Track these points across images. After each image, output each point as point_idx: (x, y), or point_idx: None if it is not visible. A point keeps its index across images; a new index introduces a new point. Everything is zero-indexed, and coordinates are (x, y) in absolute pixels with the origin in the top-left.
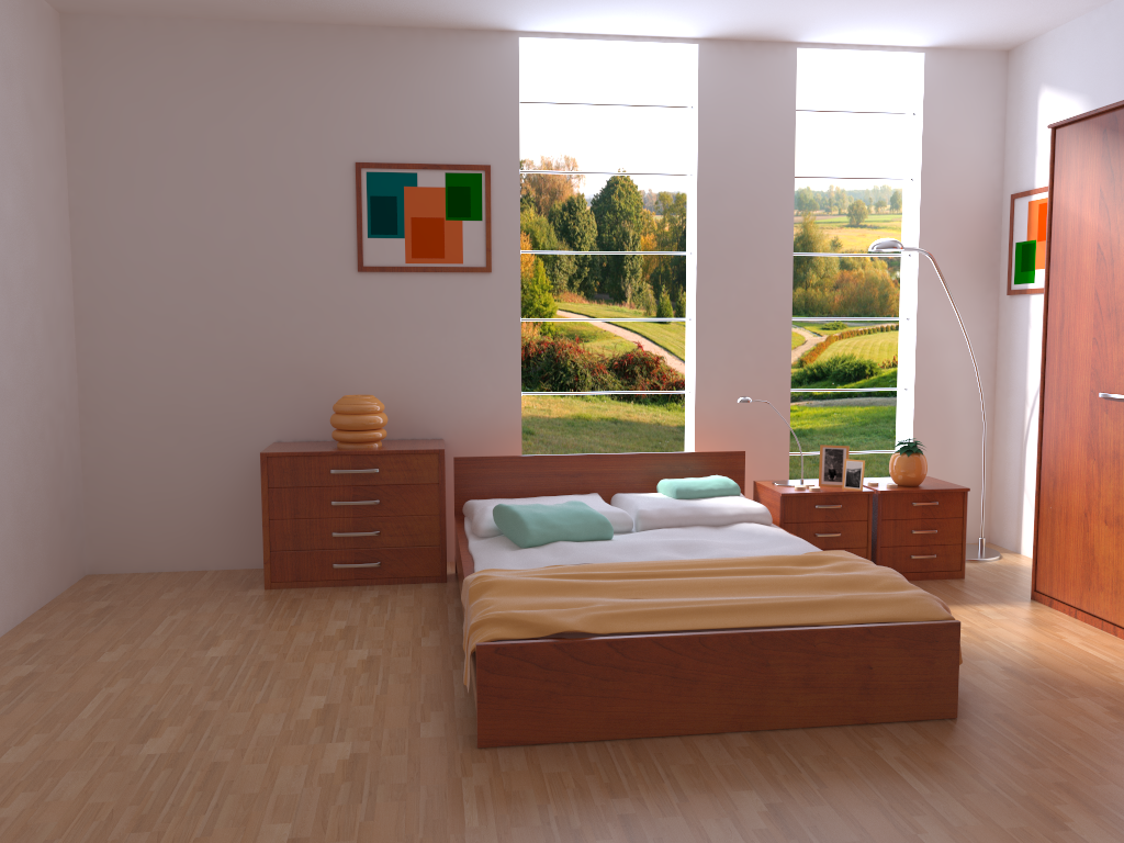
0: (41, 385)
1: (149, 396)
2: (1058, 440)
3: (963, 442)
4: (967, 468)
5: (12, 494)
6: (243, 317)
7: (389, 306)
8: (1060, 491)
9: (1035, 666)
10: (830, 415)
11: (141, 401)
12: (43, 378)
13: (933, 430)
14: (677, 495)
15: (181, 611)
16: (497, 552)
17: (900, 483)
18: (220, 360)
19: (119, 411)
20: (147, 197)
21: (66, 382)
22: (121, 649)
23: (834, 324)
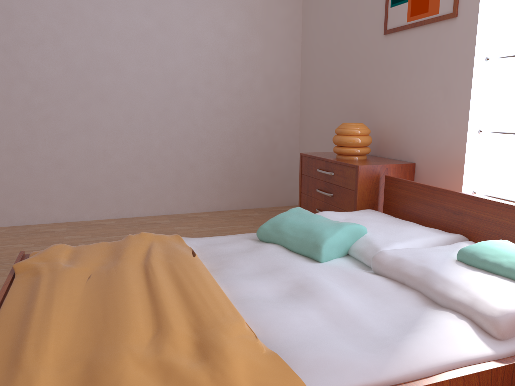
0: (256, 110)
1: (314, 120)
2: None
3: None
4: None
5: (221, 155)
6: (341, 74)
7: (396, 58)
8: None
9: None
10: None
11: (312, 122)
12: (259, 107)
13: None
14: (457, 256)
15: (249, 225)
16: (241, 235)
17: None
18: (333, 100)
19: (307, 127)
20: (319, 10)
21: (286, 111)
22: (191, 227)
23: None
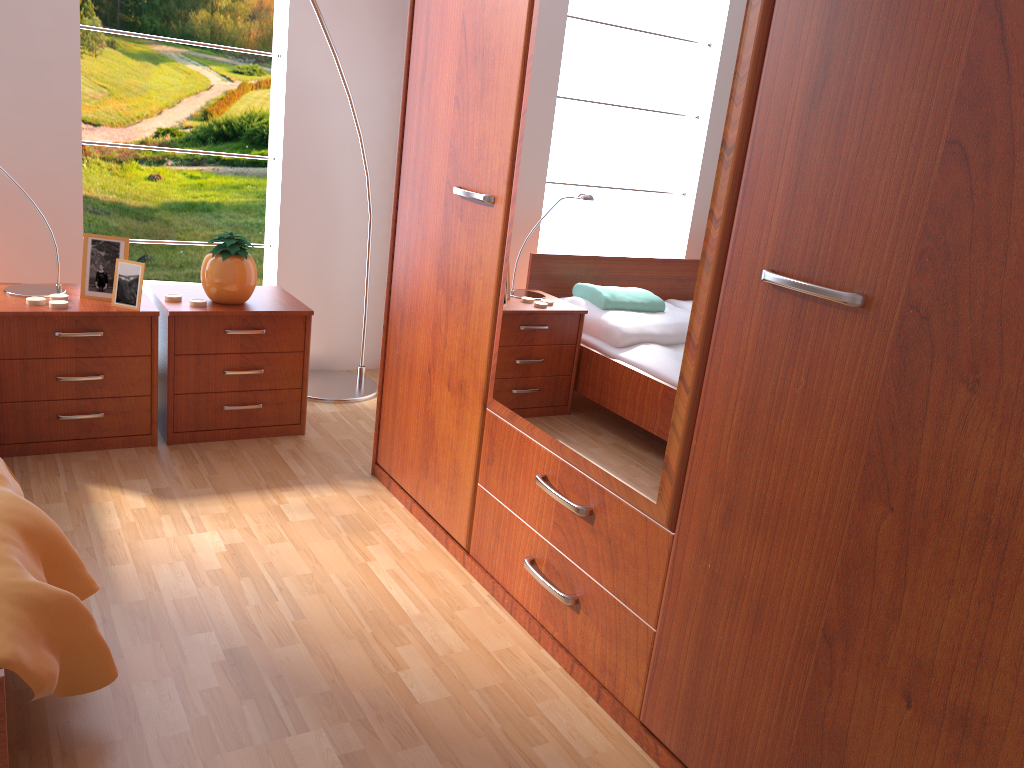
0: None
1: None
2: (410, 255)
3: (350, 240)
4: (355, 273)
5: None
6: None
7: None
8: (408, 330)
9: (286, 642)
10: (243, 187)
11: None
12: None
13: (309, 221)
14: None
15: None
16: None
17: (214, 299)
18: None
19: None
20: None
21: None
22: None
23: (250, 68)
